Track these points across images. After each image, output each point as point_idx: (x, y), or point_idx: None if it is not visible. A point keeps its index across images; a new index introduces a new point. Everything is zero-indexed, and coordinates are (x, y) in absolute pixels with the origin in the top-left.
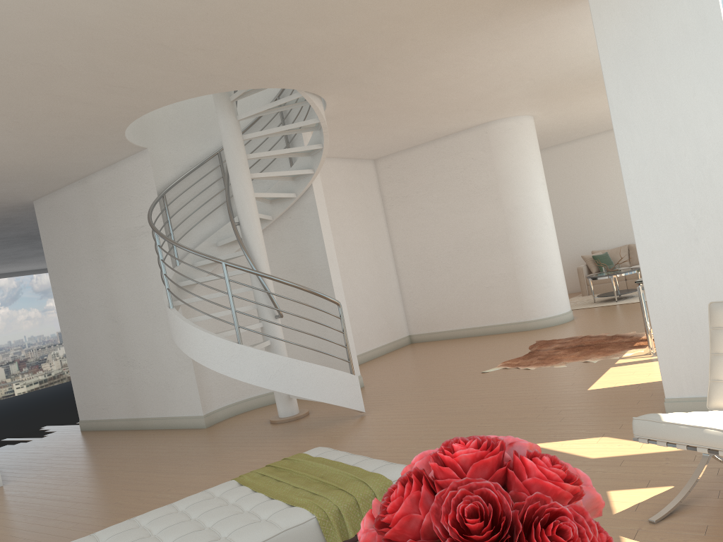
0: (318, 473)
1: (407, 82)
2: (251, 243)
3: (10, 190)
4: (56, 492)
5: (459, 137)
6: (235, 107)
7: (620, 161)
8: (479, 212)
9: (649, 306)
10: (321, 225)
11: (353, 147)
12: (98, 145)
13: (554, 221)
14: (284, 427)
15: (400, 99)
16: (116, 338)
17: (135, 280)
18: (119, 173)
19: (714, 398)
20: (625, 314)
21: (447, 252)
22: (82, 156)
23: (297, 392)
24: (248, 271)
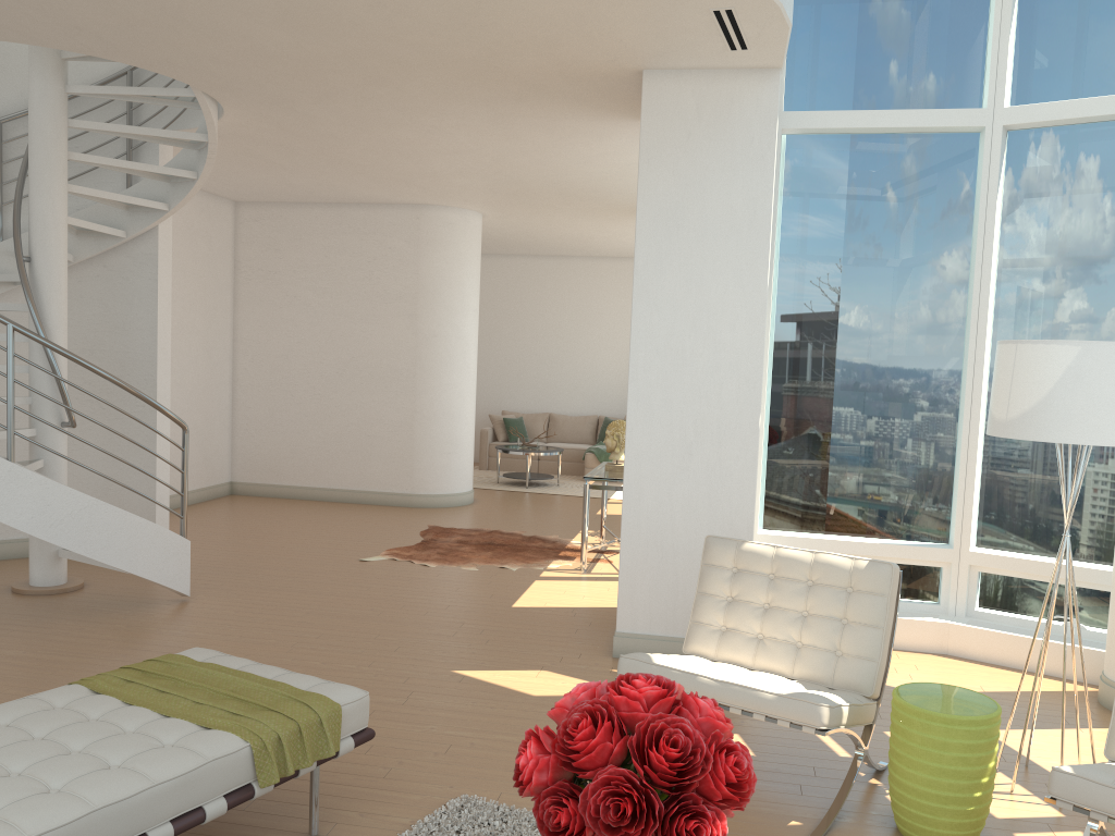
0: (225, 686)
1: (354, 129)
2: (46, 298)
3: None
4: None
5: (377, 212)
6: (67, 70)
7: (631, 342)
8: (381, 326)
9: (624, 520)
10: (159, 293)
11: (217, 178)
12: None
13: None
14: (46, 603)
15: (330, 145)
16: None
17: None
18: None
19: (693, 642)
20: (541, 508)
21: (321, 371)
22: None
23: (94, 553)
24: (54, 348)
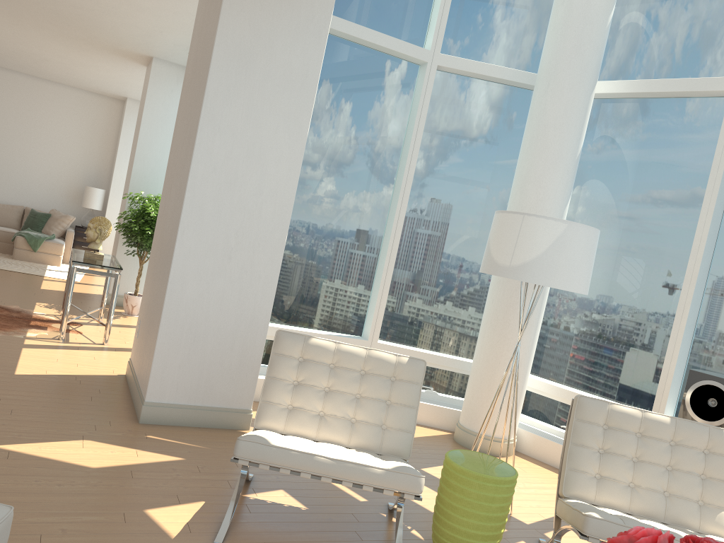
0: None
1: None
2: None
3: None
4: None
5: None
6: None
7: (194, 156)
8: None
9: (165, 307)
10: None
11: None
12: None
13: None
14: None
15: None
16: None
17: None
18: None
19: (265, 418)
20: None
21: None
22: None
23: None
24: None
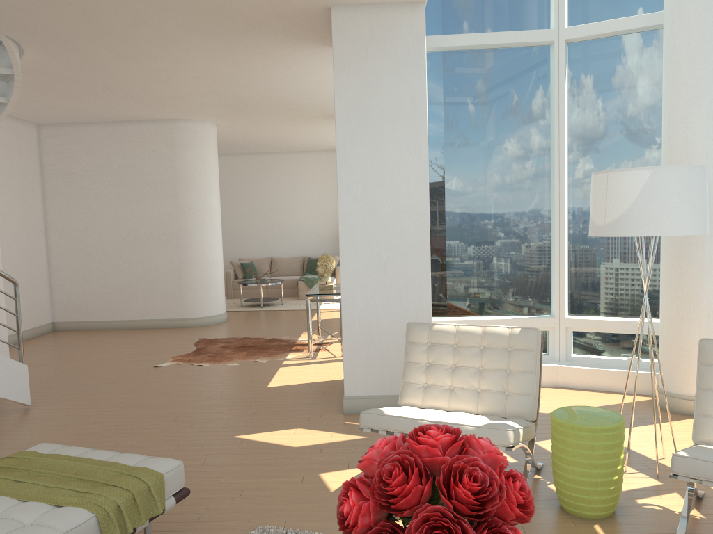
0: (69, 471)
1: (123, 62)
2: None
3: None
4: None
5: (142, 126)
6: None
7: (338, 196)
8: (152, 205)
9: (343, 319)
10: None
11: (22, 107)
12: None
13: None
14: None
15: (106, 75)
16: None
17: None
18: None
19: (405, 396)
20: (274, 320)
21: (112, 239)
22: None
23: None
24: None
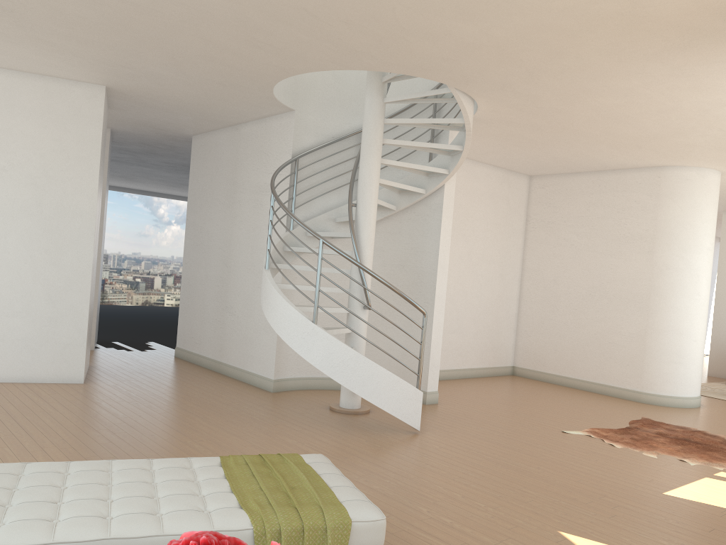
0: (292, 483)
1: (568, 102)
2: (361, 228)
3: (171, 121)
4: (116, 406)
5: (627, 175)
6: (385, 89)
7: None
8: (625, 260)
9: None
10: (441, 229)
11: (507, 158)
12: (248, 97)
13: (720, 293)
14: (338, 417)
15: (561, 119)
16: (223, 282)
17: (252, 233)
18: (266, 128)
19: None
20: None
21: (578, 293)
22: (234, 104)
23: (354, 388)
24: (342, 254)
